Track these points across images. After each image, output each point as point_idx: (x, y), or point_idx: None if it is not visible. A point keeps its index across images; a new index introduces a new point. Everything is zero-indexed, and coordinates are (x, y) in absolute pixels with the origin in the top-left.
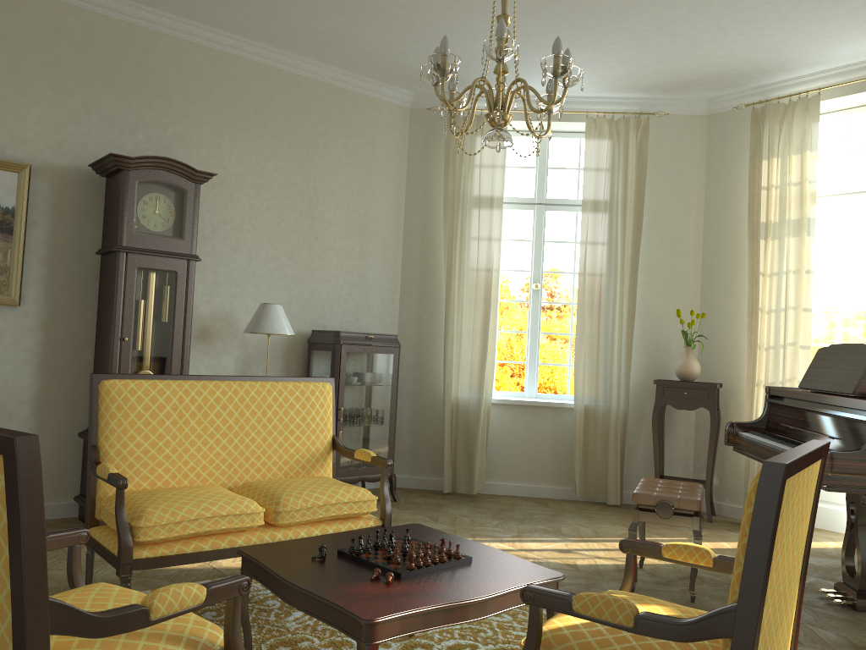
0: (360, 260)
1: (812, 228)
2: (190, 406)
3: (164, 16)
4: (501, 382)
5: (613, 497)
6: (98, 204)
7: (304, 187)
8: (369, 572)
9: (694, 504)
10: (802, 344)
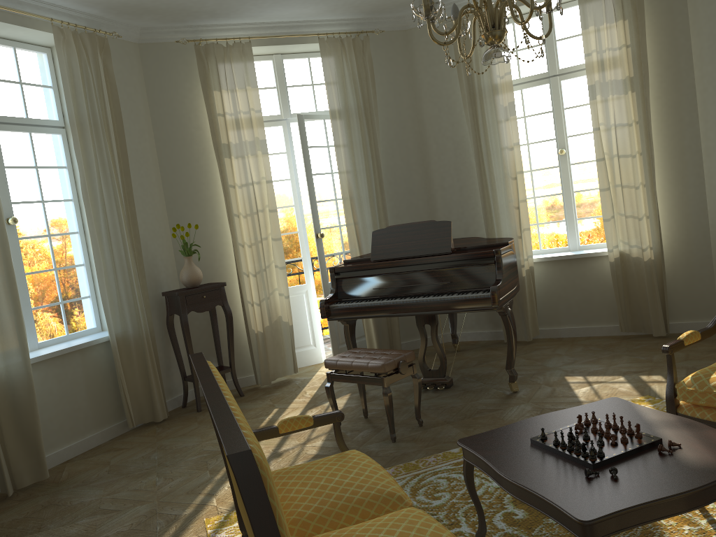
0: None
1: (266, 148)
2: None
3: None
4: None
5: (161, 413)
6: None
7: None
8: (647, 454)
9: (413, 355)
10: (276, 237)
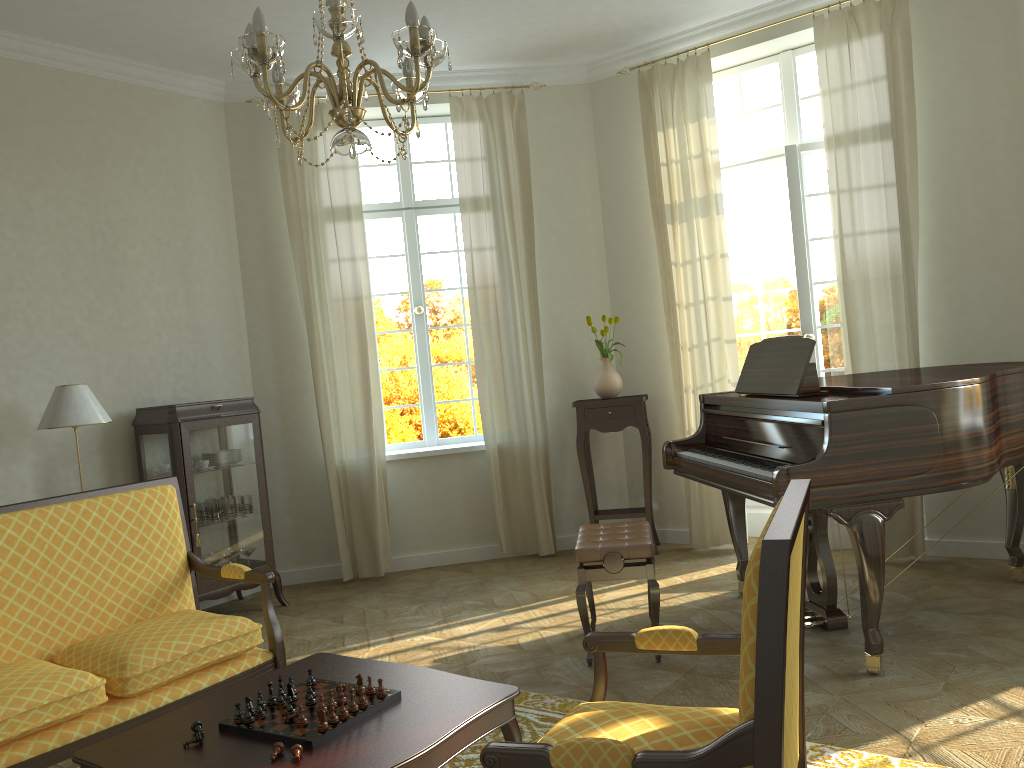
0: (188, 307)
1: (721, 206)
2: None
3: None
4: (393, 433)
5: (546, 546)
6: None
7: (94, 221)
8: (268, 748)
9: (646, 550)
10: (728, 337)
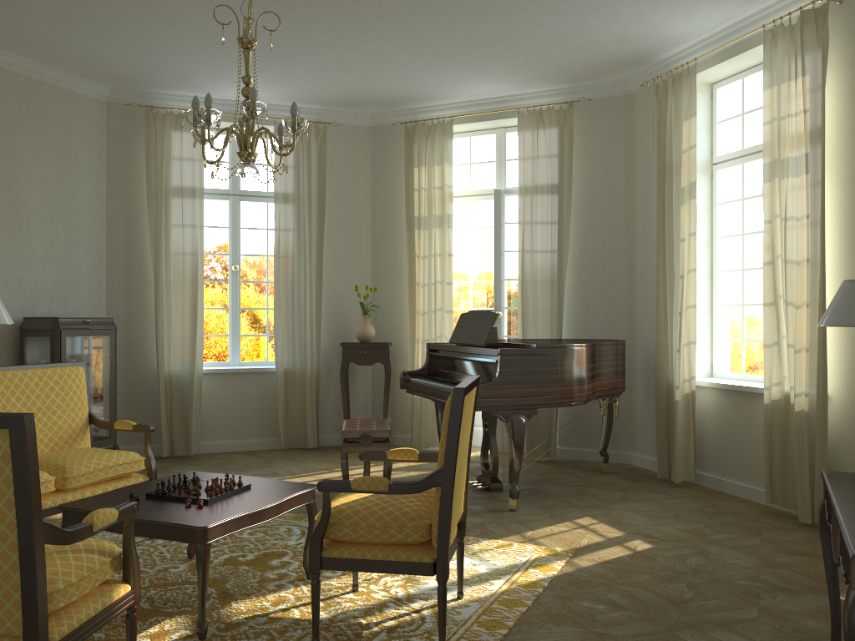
0: (66, 247)
1: (451, 222)
2: None
3: None
4: (207, 354)
5: (311, 441)
6: None
7: (5, 177)
8: (181, 503)
9: (387, 433)
10: (447, 309)
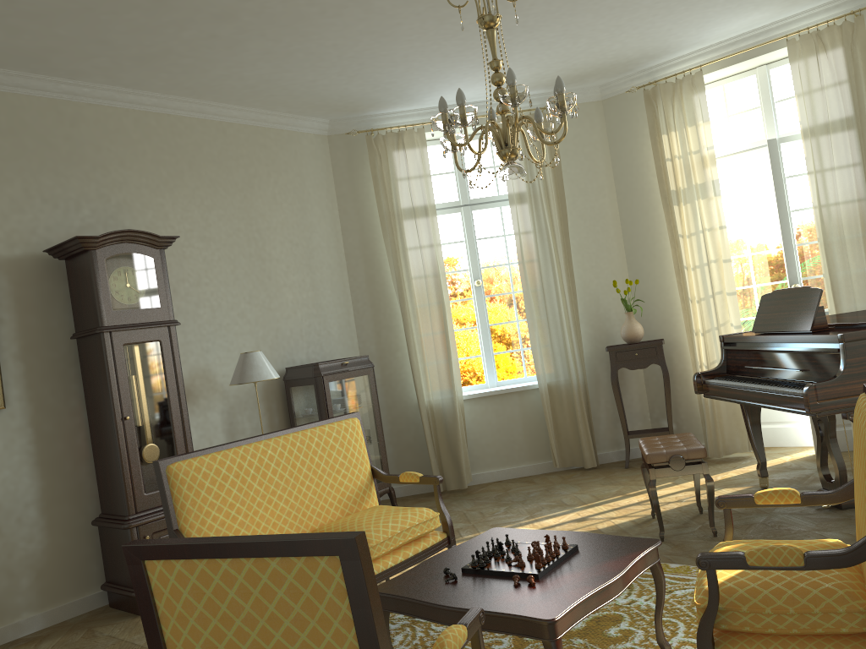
0: (313, 290)
1: (718, 189)
2: (249, 470)
3: (85, 86)
4: (462, 379)
5: (589, 460)
6: (59, 288)
7: (249, 230)
8: (506, 580)
9: (701, 452)
10: (729, 291)
